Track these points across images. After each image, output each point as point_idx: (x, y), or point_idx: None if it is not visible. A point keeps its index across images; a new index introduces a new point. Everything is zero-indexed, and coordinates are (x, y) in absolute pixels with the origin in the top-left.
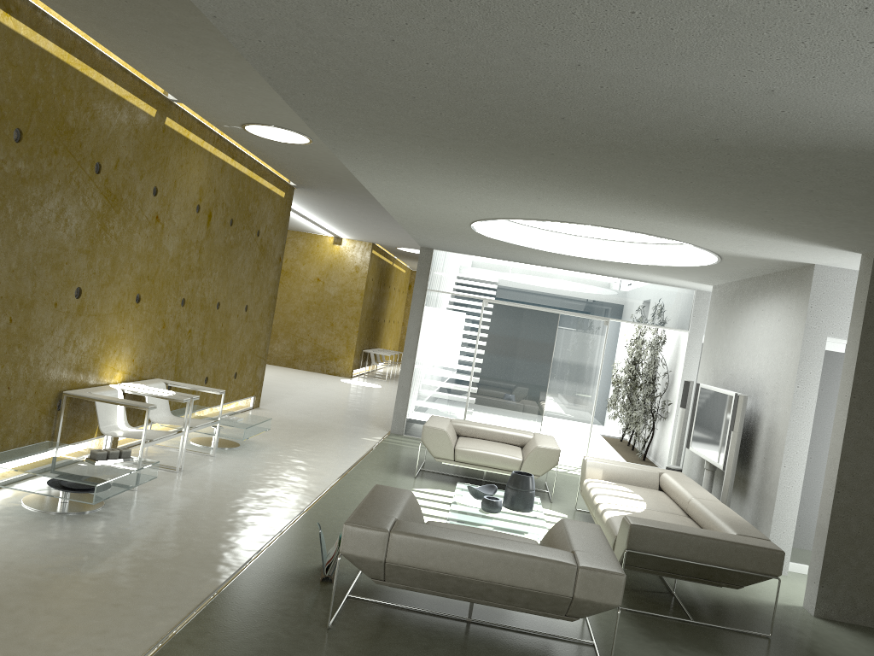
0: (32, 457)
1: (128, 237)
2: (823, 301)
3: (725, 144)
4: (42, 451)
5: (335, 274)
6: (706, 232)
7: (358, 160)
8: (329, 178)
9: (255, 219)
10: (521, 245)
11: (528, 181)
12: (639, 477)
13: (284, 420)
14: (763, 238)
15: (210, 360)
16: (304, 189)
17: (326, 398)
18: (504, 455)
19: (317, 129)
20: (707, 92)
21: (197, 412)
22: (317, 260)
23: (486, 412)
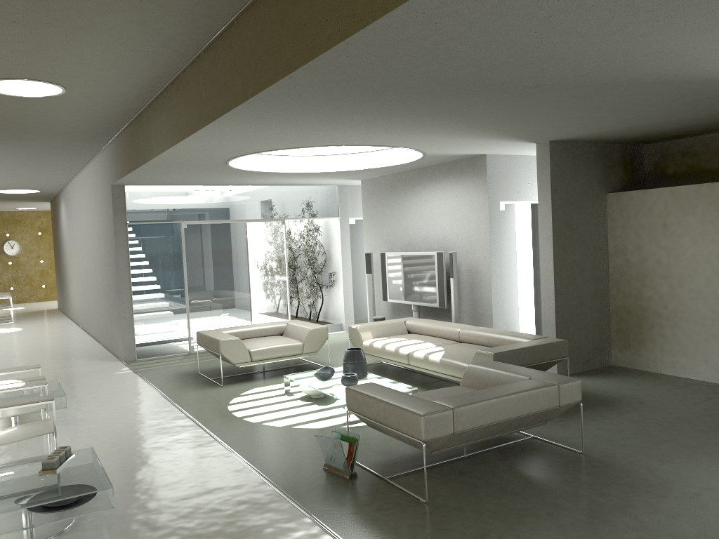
0: None
1: None
2: (494, 178)
3: (614, 81)
4: None
5: None
6: (454, 141)
7: (252, 110)
8: (20, 129)
9: None
10: (247, 170)
11: (393, 116)
12: (394, 328)
13: None
14: (489, 140)
15: None
16: None
17: (4, 352)
18: (289, 344)
19: (279, 86)
20: (682, 50)
21: None
22: None
23: (206, 318)
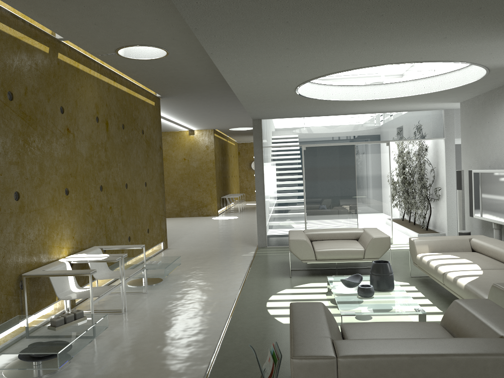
0: (3, 336)
1: (48, 147)
2: None
3: None
4: (12, 327)
5: (194, 153)
6: (497, 46)
7: (216, 38)
8: (183, 84)
9: (139, 122)
10: (328, 99)
11: (365, 22)
12: (455, 244)
13: (187, 253)
14: None
15: (129, 225)
16: (166, 97)
17: (208, 232)
18: (351, 249)
19: (182, 4)
20: None
21: (128, 263)
22: (181, 147)
23: (319, 220)
